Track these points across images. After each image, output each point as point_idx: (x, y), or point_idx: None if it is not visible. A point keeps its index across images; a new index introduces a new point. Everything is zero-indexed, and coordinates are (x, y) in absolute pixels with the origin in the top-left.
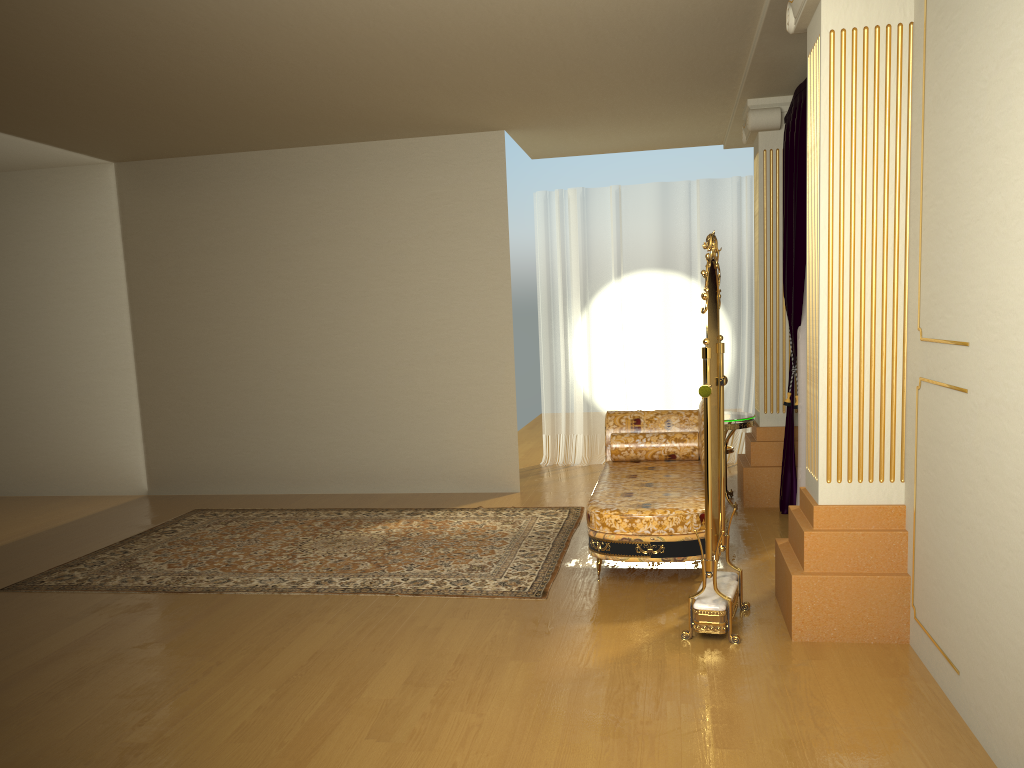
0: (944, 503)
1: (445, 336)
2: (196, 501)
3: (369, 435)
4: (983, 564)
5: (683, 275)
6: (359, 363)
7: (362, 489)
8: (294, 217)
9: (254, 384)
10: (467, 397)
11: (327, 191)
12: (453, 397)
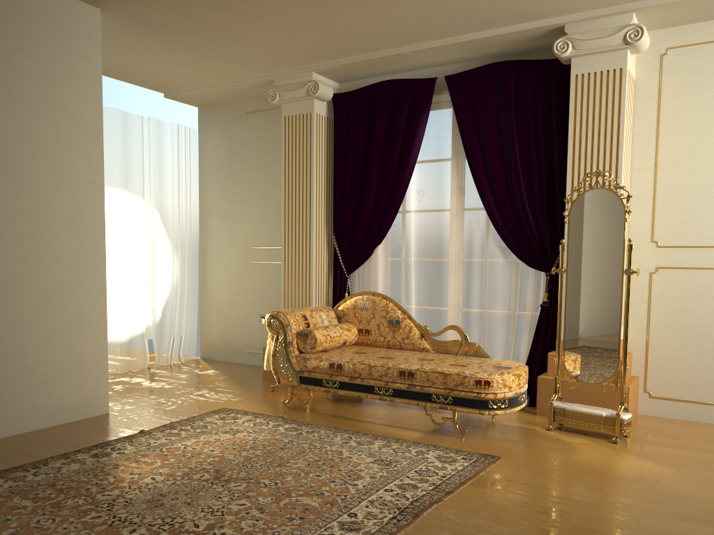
0: (707, 327)
1: (29, 231)
2: None
3: None
4: None
5: (138, 198)
6: None
7: None
8: None
9: None
10: (54, 308)
11: None
12: (37, 309)
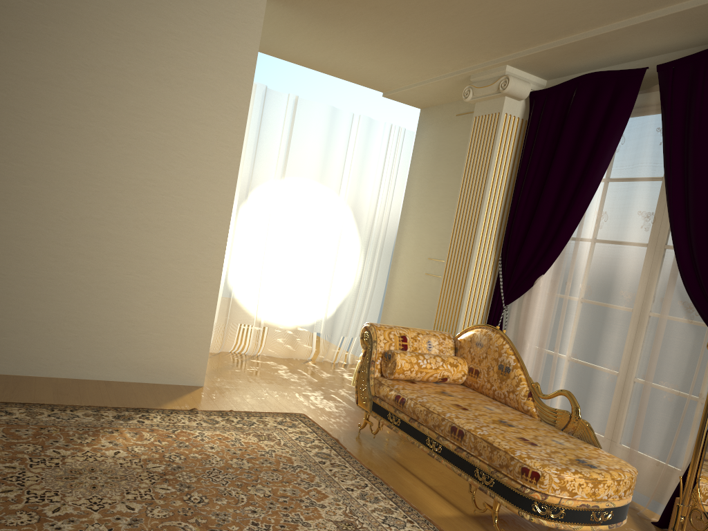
0: None
1: (153, 200)
2: None
3: (23, 301)
4: None
5: (333, 193)
6: (27, 207)
7: None
8: None
9: None
10: (165, 275)
11: None
12: (148, 272)
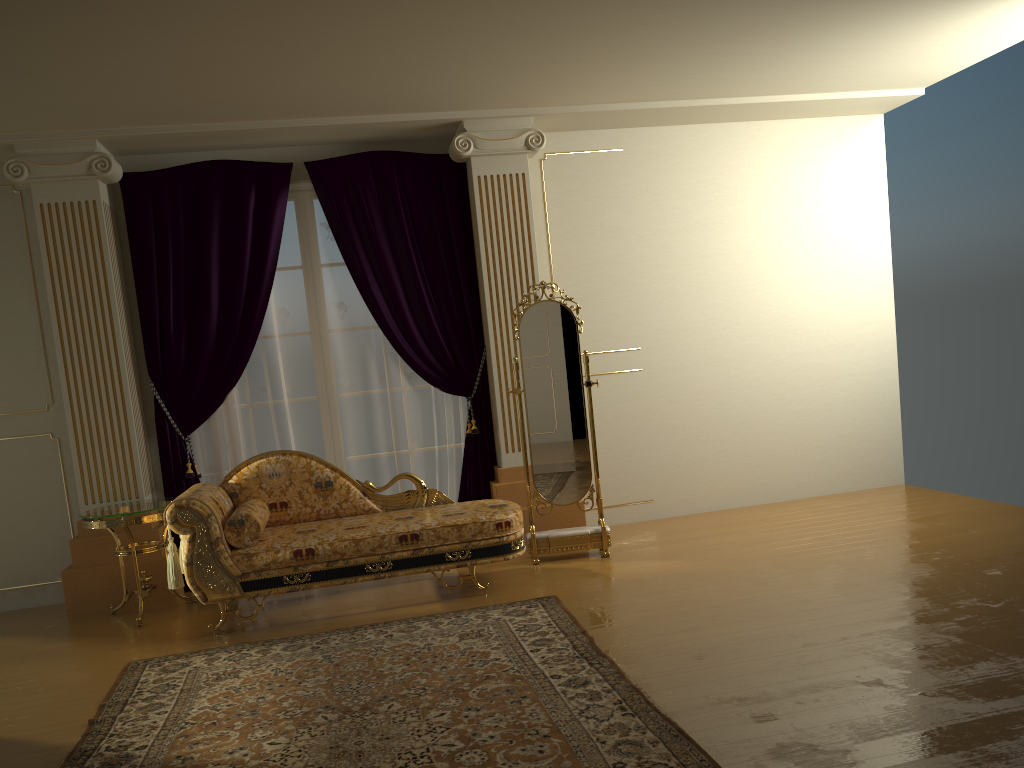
0: (618, 430)
1: None
2: None
3: None
4: (673, 438)
5: None
6: None
7: None
8: None
9: None
10: None
11: None
12: None
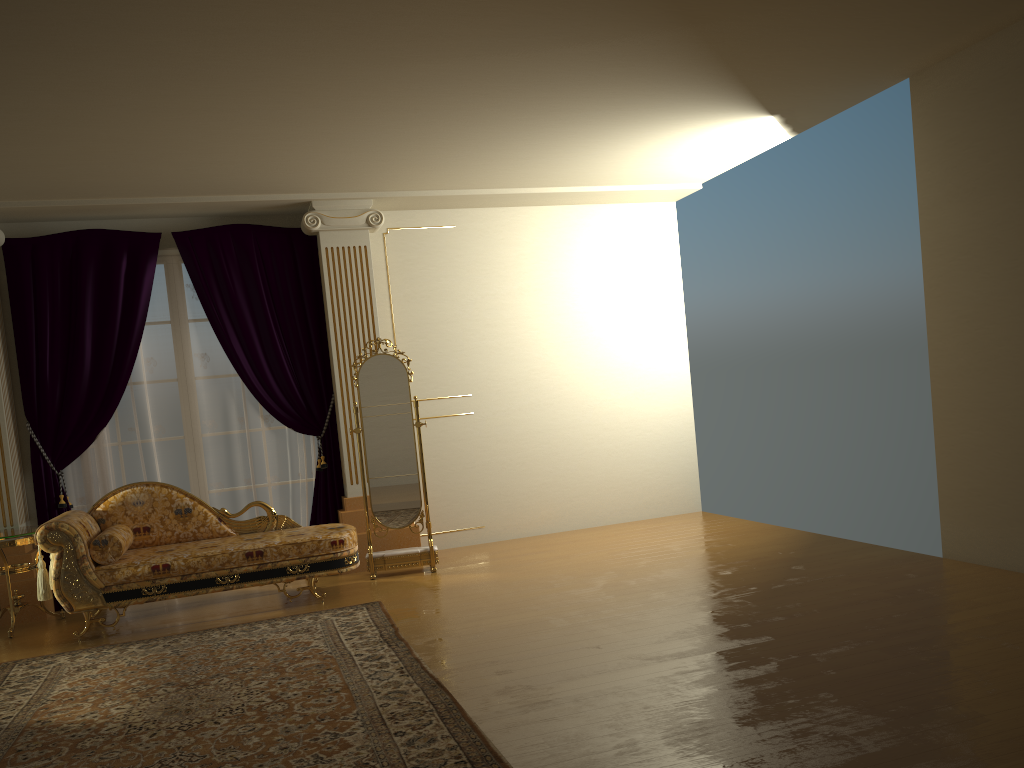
0: (453, 465)
1: None
2: None
3: None
4: (502, 472)
5: None
6: None
7: None
8: None
9: None
10: None
11: None
12: None
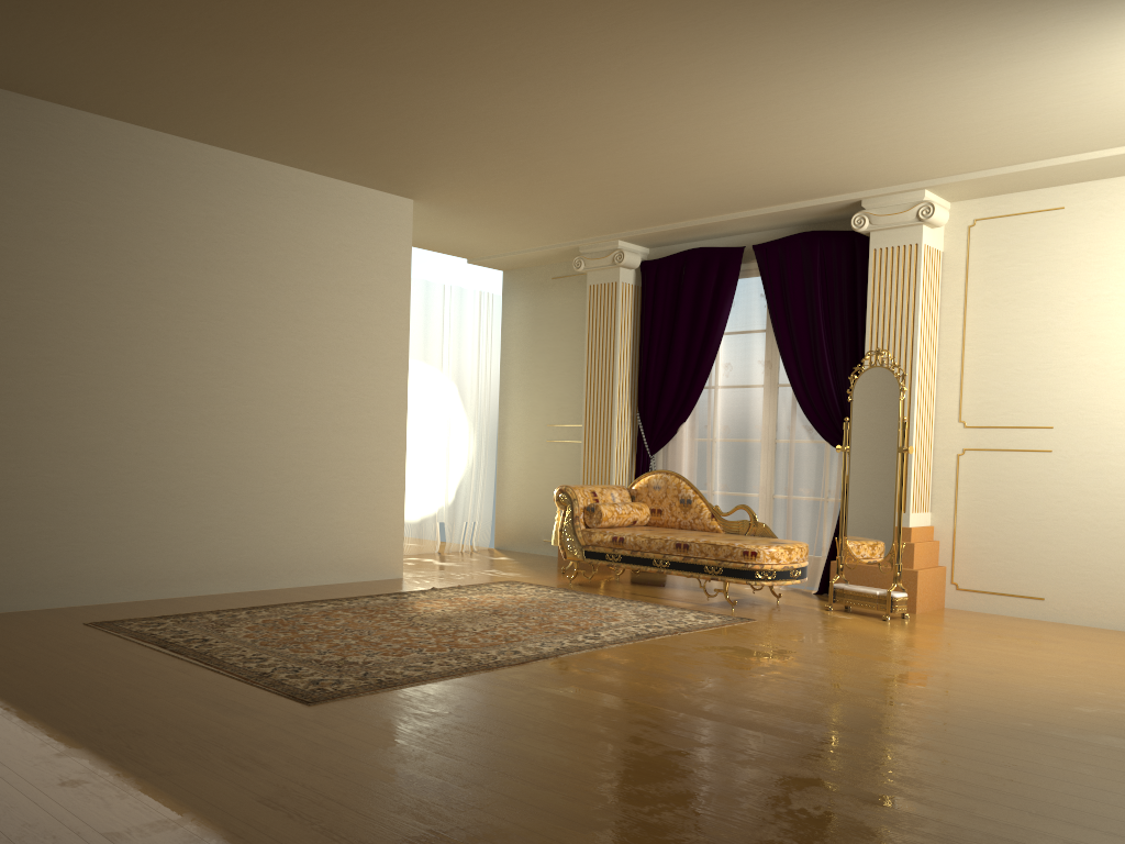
0: (1013, 513)
1: (345, 403)
2: (28, 619)
3: (253, 517)
4: (1080, 534)
5: (436, 371)
6: (248, 426)
7: (238, 586)
8: (183, 227)
9: (100, 443)
10: (361, 473)
11: (228, 207)
12: (348, 473)
